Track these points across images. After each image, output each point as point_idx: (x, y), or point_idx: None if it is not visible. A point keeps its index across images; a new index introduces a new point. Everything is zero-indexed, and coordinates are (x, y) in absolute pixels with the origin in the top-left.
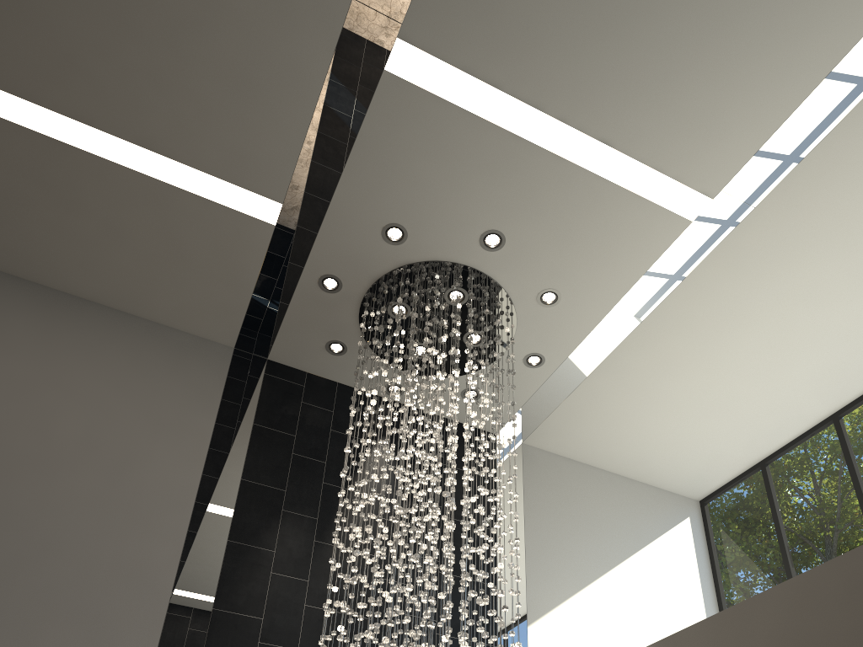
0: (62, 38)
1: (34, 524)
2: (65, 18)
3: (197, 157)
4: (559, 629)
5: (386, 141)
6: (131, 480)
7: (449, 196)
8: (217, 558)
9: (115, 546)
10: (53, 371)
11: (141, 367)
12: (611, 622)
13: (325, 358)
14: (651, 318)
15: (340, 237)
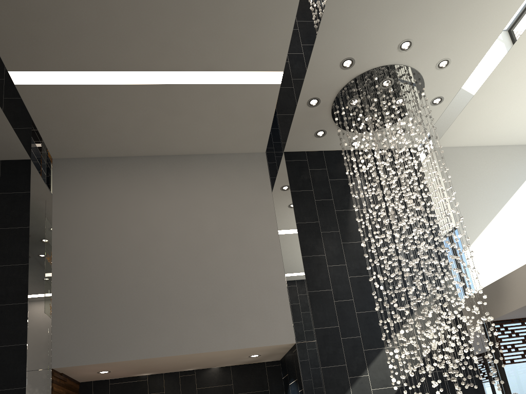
0: (162, 34)
1: (218, 277)
2: (162, 24)
3: (236, 65)
4: (482, 249)
5: (337, 17)
6: (248, 242)
7: (377, 31)
8: (300, 267)
9: (255, 276)
10: (192, 199)
11: (228, 181)
12: (511, 236)
13: (315, 141)
14: (510, 52)
15: (317, 76)
